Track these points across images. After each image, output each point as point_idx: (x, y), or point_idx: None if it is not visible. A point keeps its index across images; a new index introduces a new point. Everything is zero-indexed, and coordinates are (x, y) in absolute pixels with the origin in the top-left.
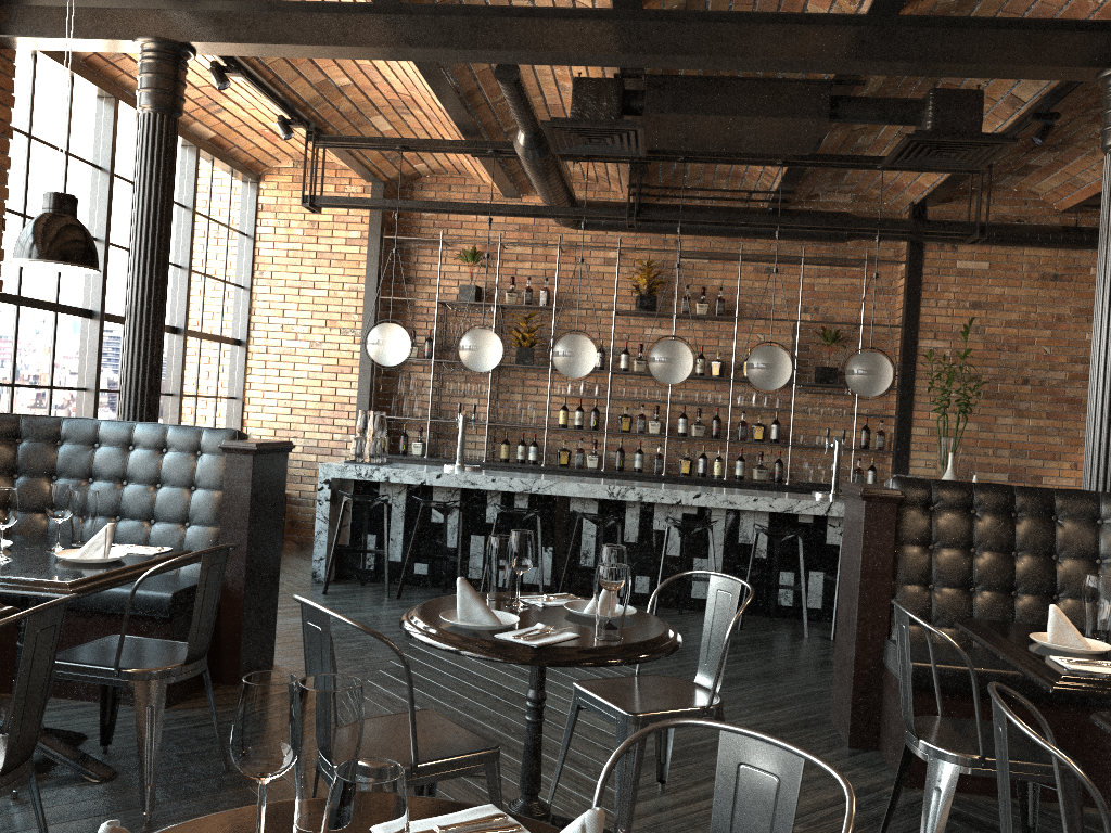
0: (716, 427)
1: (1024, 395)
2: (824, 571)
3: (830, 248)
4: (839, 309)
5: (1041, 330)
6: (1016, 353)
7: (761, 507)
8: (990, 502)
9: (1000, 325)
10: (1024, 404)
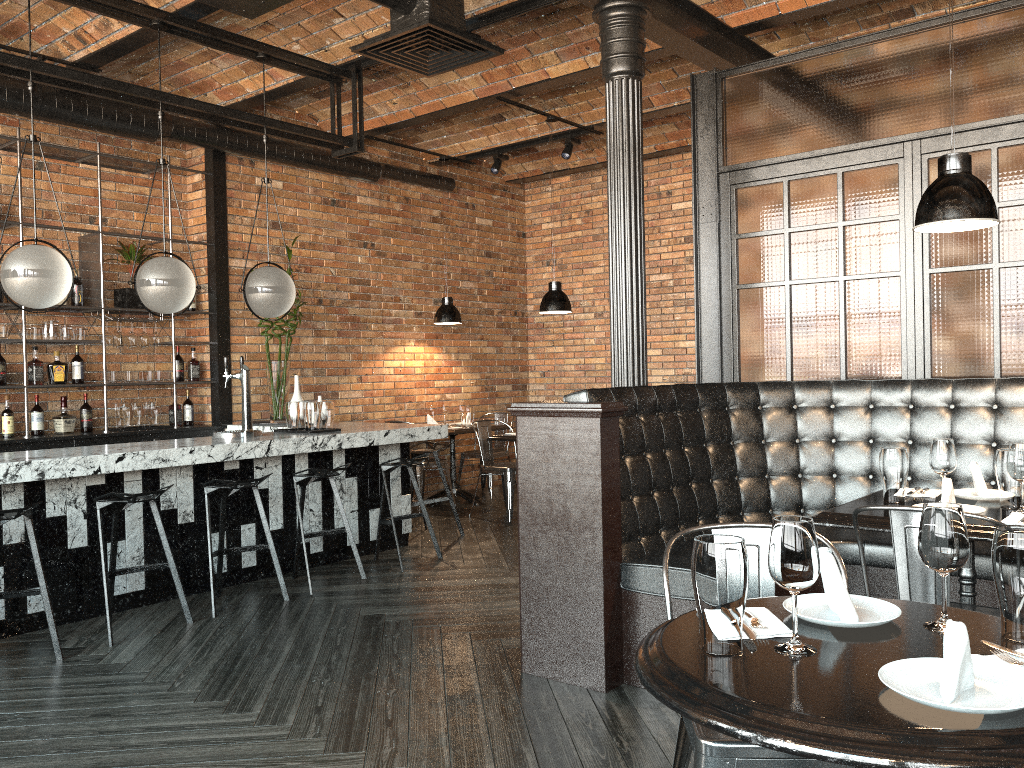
0: (2, 371)
1: (320, 315)
2: (255, 521)
3: (113, 148)
4: (130, 222)
5: (327, 252)
6: (310, 274)
7: (199, 459)
8: (646, 404)
9: (297, 247)
10: (321, 323)
